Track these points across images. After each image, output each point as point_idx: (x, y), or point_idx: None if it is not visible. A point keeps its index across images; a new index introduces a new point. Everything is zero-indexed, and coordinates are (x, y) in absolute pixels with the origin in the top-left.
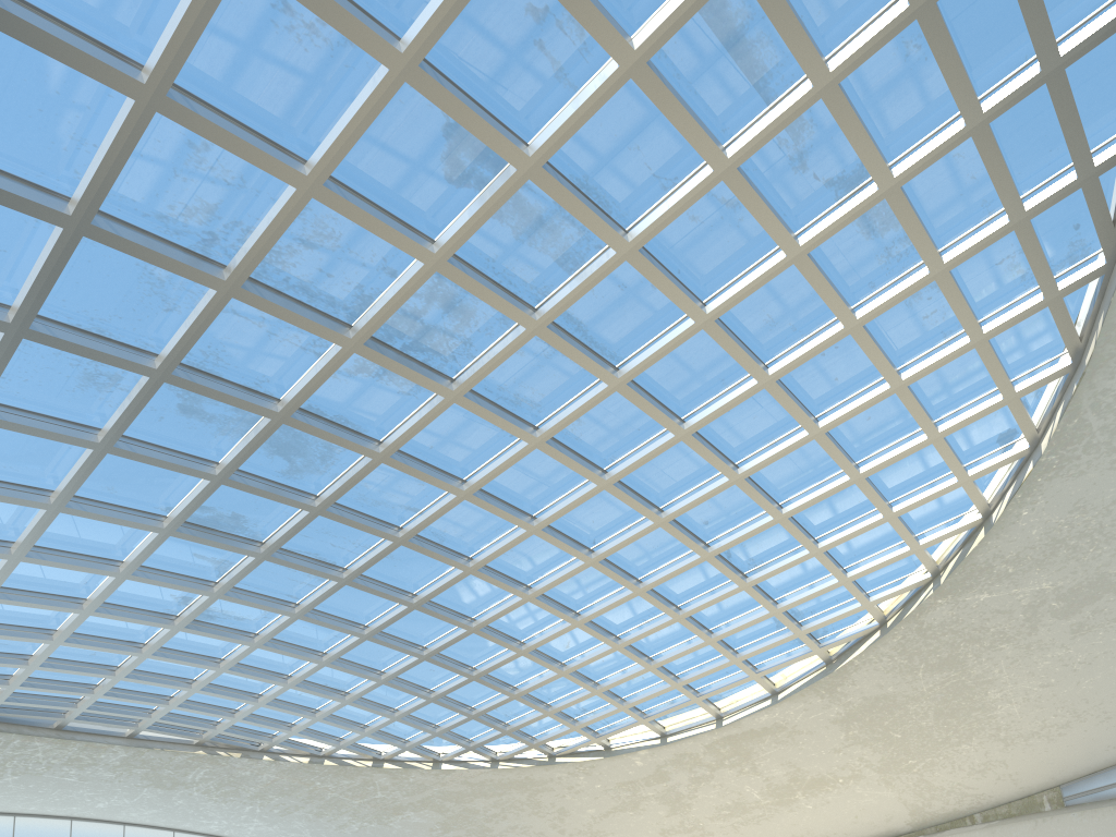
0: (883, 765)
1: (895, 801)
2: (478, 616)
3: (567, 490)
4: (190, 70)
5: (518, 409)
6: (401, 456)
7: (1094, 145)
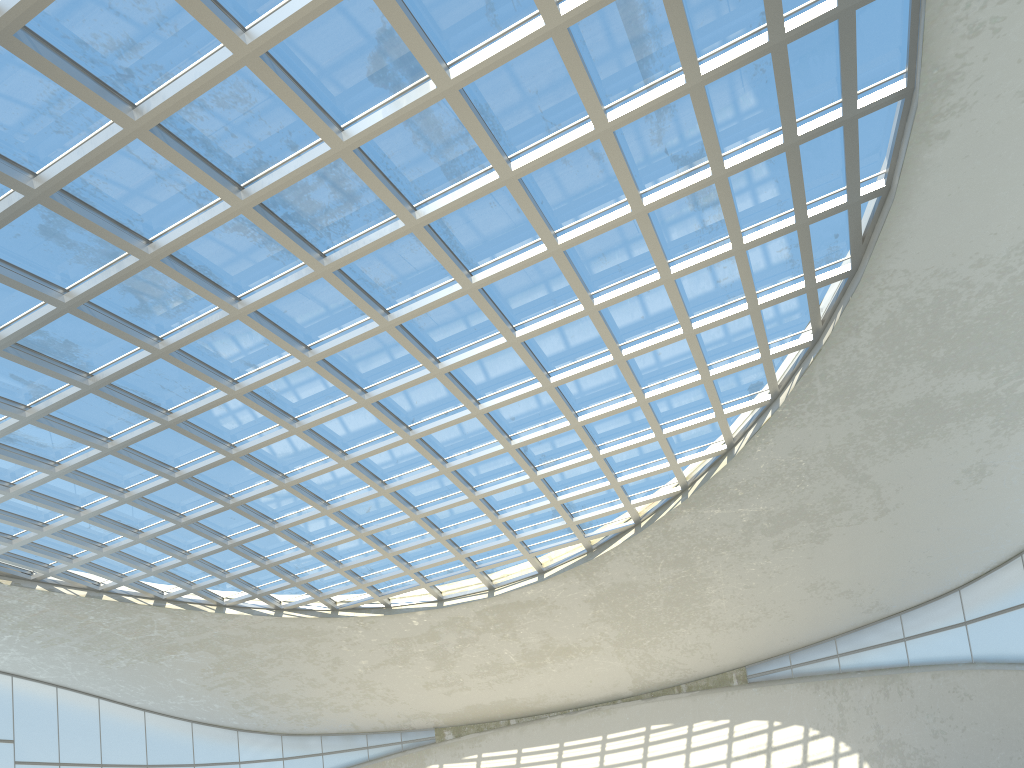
0: (618, 640)
1: (623, 670)
2: (290, 473)
3: (400, 372)
4: None
5: (375, 292)
6: (256, 315)
7: (861, 178)
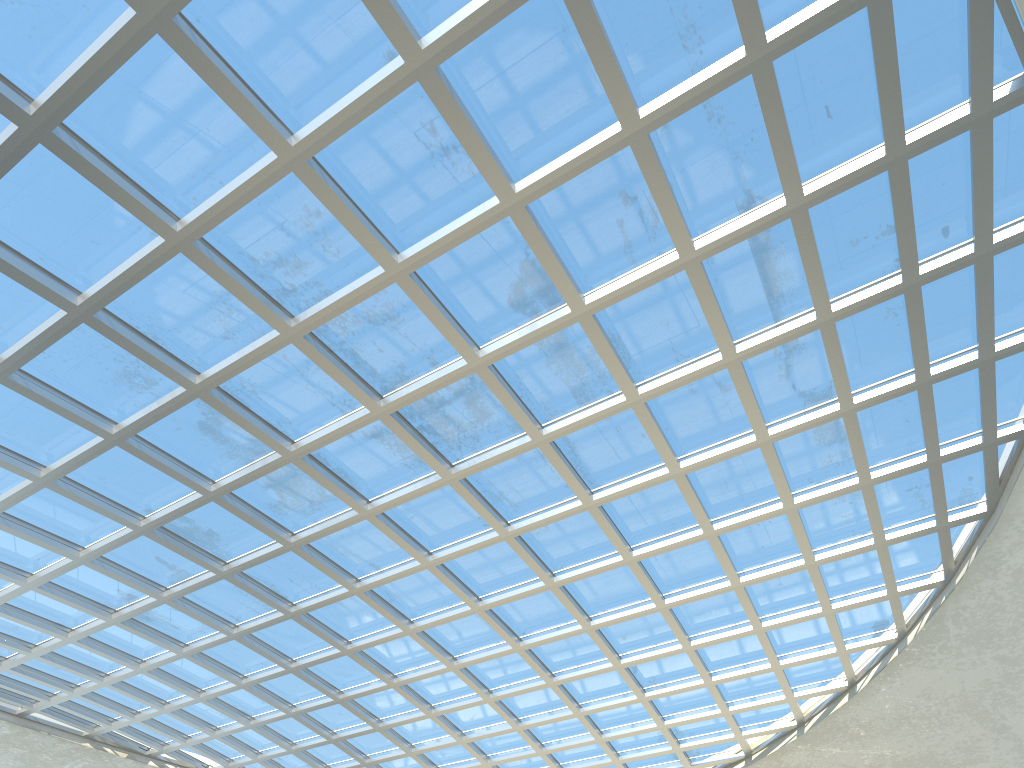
0: None
1: None
2: (401, 674)
3: (516, 583)
4: (331, 149)
5: (498, 504)
6: (384, 517)
7: (997, 422)
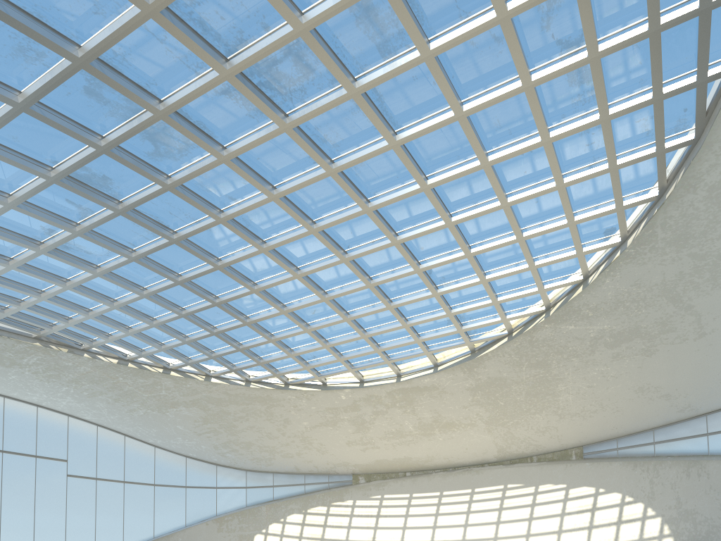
0: (489, 420)
1: (491, 442)
2: (259, 282)
3: (340, 208)
4: None
5: (324, 145)
6: (236, 160)
7: (710, 61)
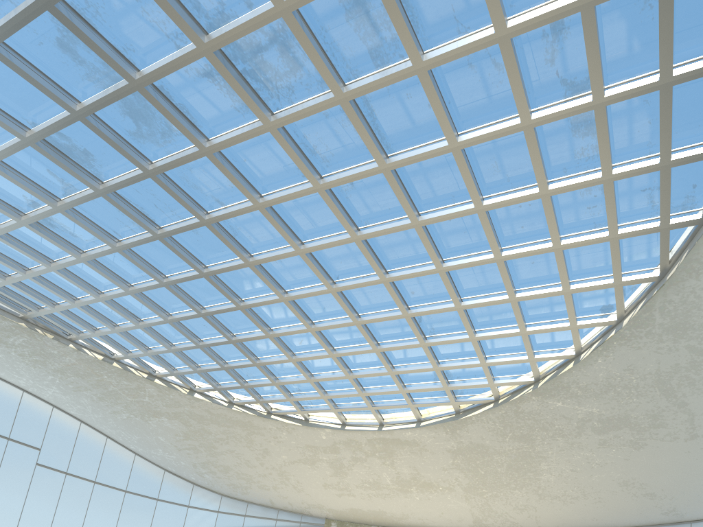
0: (467, 487)
1: (467, 511)
2: (247, 300)
3: (330, 233)
4: None
5: (313, 158)
6: (221, 157)
7: None
